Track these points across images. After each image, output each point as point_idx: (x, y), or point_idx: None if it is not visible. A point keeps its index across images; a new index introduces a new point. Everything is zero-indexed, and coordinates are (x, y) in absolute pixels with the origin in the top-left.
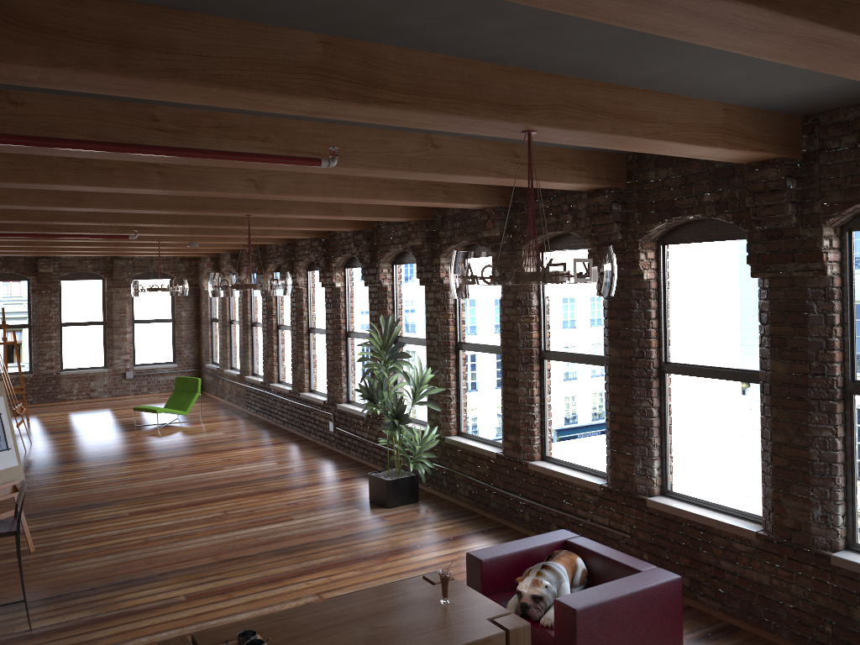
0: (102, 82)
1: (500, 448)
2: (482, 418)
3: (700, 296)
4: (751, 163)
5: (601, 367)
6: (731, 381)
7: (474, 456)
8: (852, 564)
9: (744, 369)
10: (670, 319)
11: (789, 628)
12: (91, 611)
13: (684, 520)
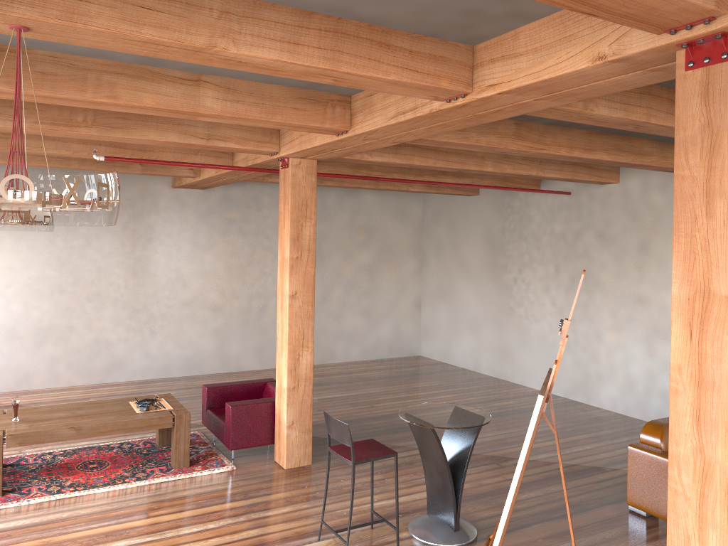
0: None
1: None
2: None
3: None
4: None
5: None
6: None
7: None
8: None
9: None
10: None
11: None
12: None
13: None
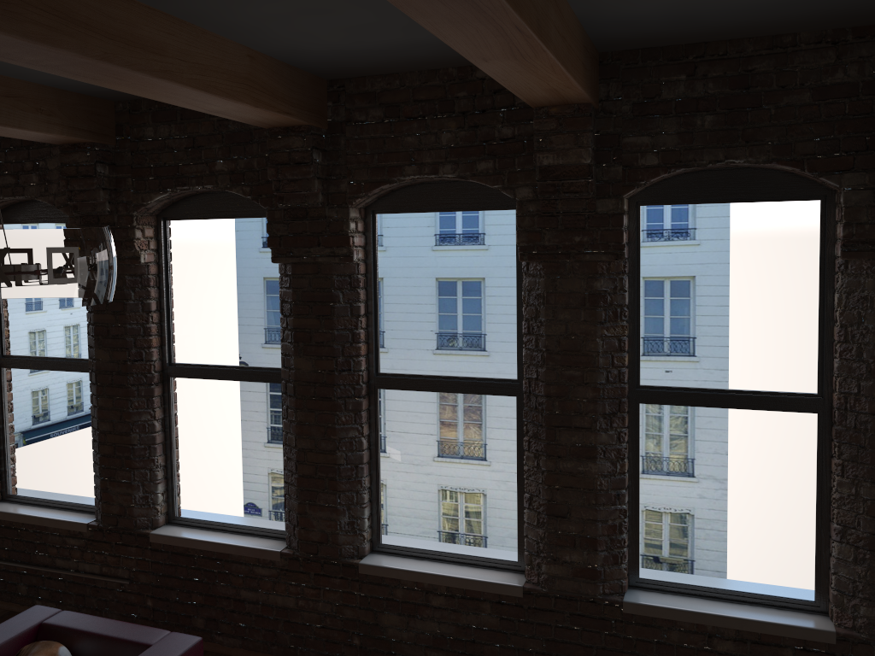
0: None
1: None
2: None
3: (212, 283)
4: (273, 128)
5: (86, 374)
6: (249, 382)
7: None
8: (379, 569)
9: (264, 368)
10: (175, 311)
11: (316, 650)
12: None
13: (197, 551)
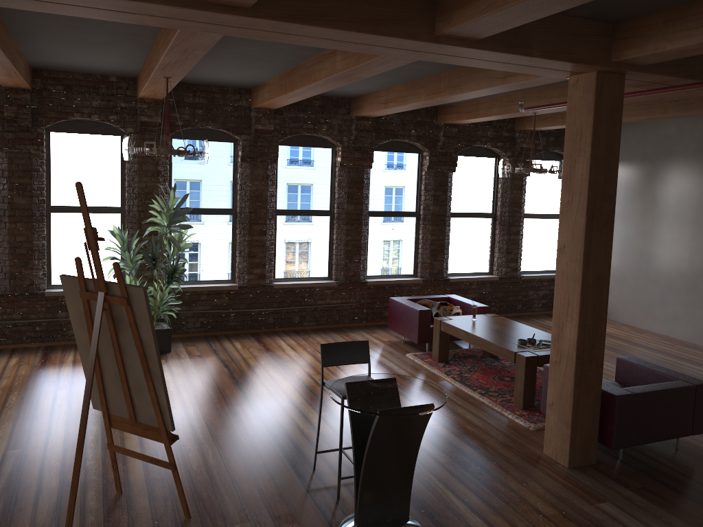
0: (668, 95)
1: (228, 283)
2: (202, 265)
3: (388, 177)
4: (446, 123)
5: (325, 217)
6: (402, 217)
7: (209, 294)
8: (456, 279)
9: (408, 211)
10: (371, 189)
11: None
12: (335, 442)
13: (388, 285)
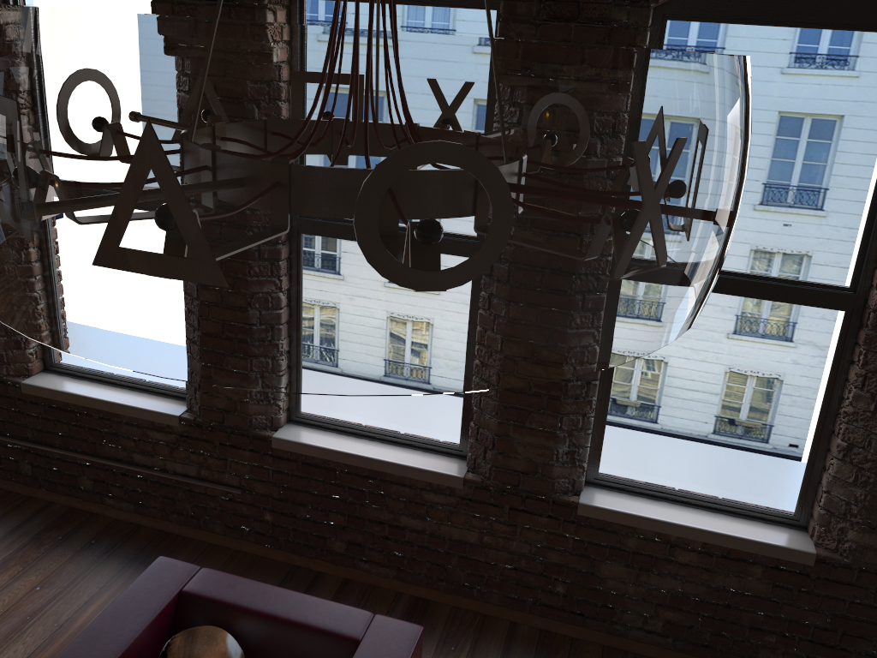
0: None
1: None
2: None
3: None
4: None
5: None
6: None
7: None
8: (608, 513)
9: None
10: None
11: (501, 592)
12: None
13: (340, 465)
